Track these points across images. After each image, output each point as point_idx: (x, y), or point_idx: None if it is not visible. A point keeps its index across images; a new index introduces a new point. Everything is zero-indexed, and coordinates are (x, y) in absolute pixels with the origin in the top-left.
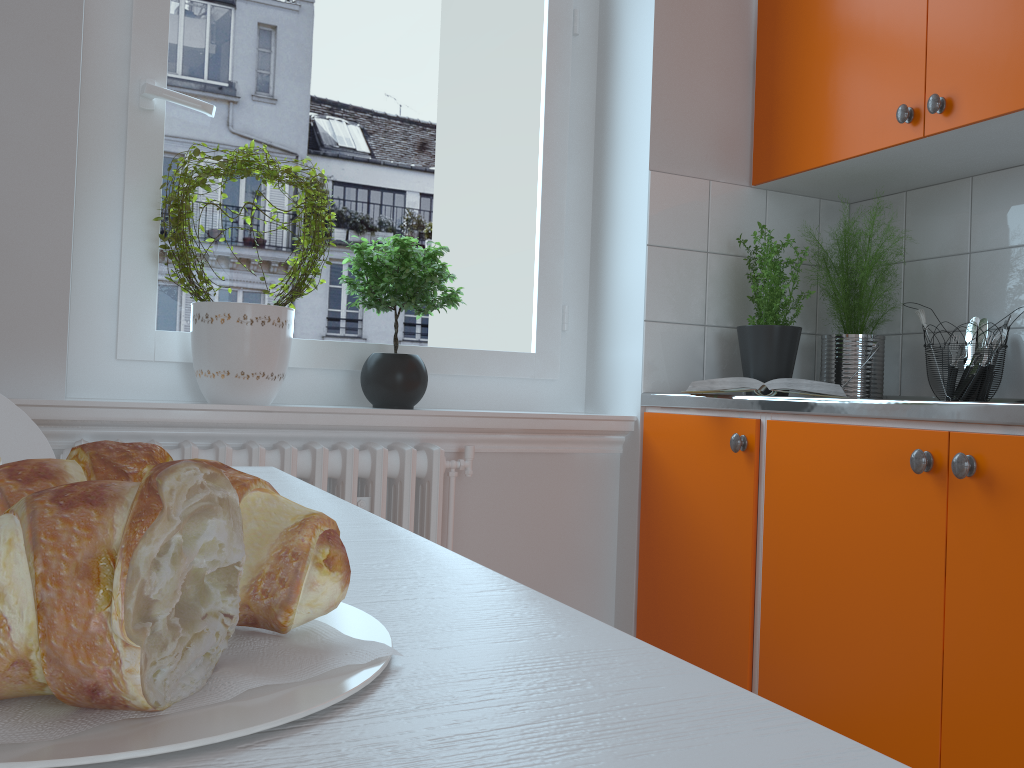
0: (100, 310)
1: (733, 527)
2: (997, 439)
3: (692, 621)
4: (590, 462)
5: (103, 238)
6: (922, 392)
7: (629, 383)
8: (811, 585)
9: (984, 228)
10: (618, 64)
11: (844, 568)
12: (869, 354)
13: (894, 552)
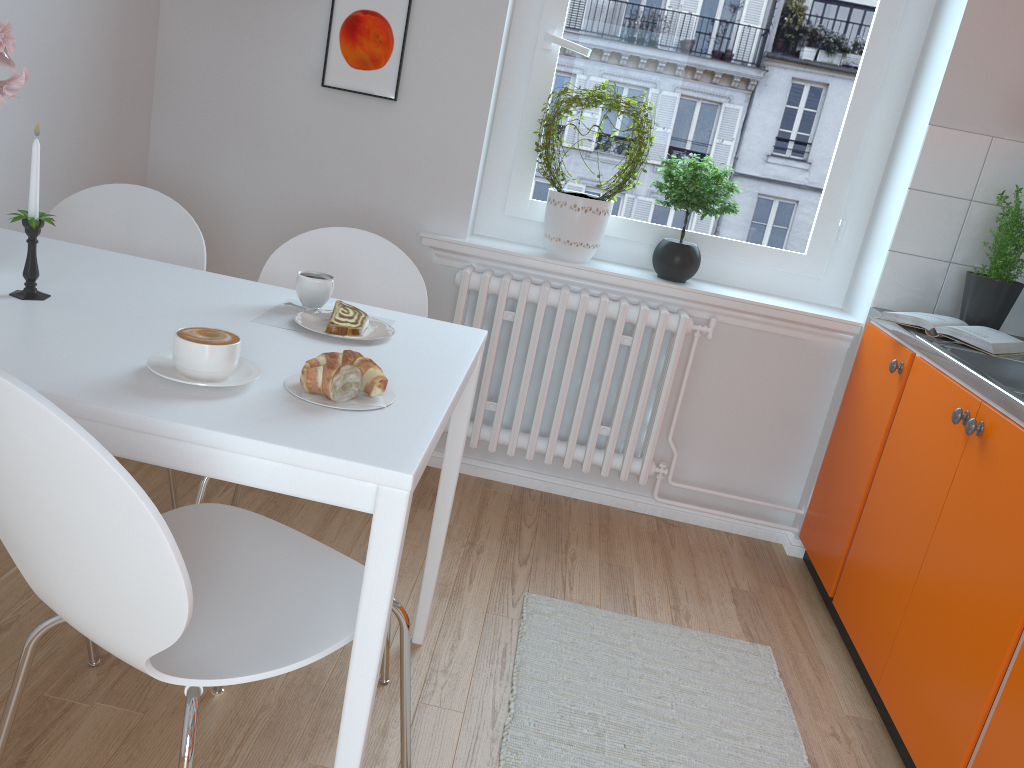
0: (500, 181)
1: (877, 425)
2: (996, 416)
3: (841, 482)
4: (818, 349)
5: (508, 135)
6: None
7: (867, 296)
8: (895, 479)
9: None
10: (943, 17)
11: (911, 474)
12: None
13: (933, 472)
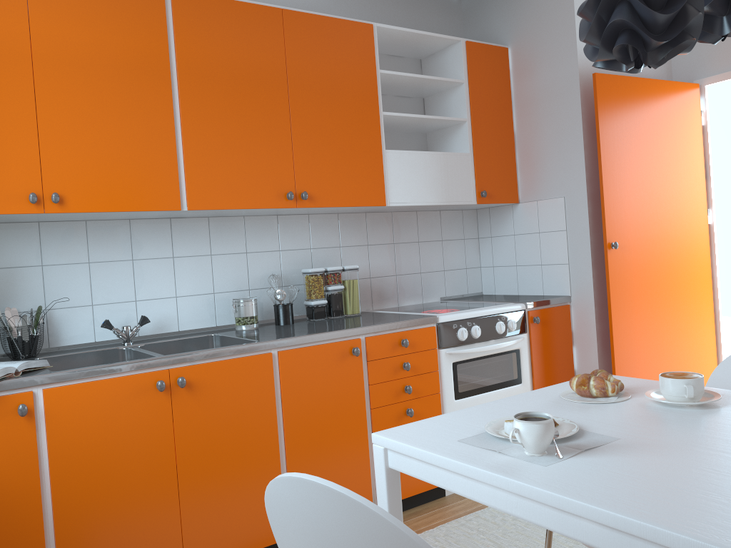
0: None
1: (19, 466)
2: (191, 367)
3: None
4: None
5: None
6: None
7: None
8: (94, 472)
9: (1, 255)
10: None
11: (117, 453)
12: None
13: (146, 432)
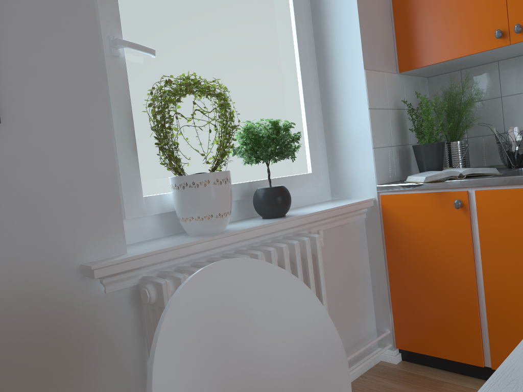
0: None
1: (457, 245)
2: None
3: (434, 294)
4: (355, 225)
5: None
6: (482, 164)
7: (366, 181)
8: (518, 266)
9: (508, 85)
10: (329, 13)
11: None
12: (465, 150)
13: None
